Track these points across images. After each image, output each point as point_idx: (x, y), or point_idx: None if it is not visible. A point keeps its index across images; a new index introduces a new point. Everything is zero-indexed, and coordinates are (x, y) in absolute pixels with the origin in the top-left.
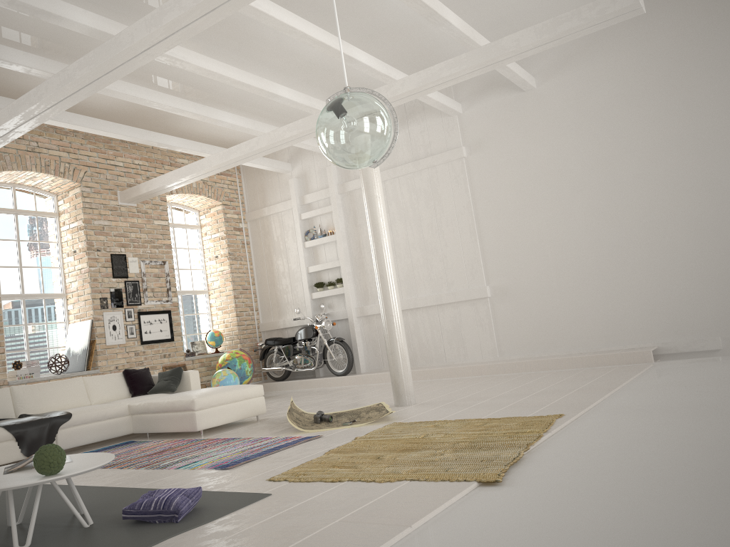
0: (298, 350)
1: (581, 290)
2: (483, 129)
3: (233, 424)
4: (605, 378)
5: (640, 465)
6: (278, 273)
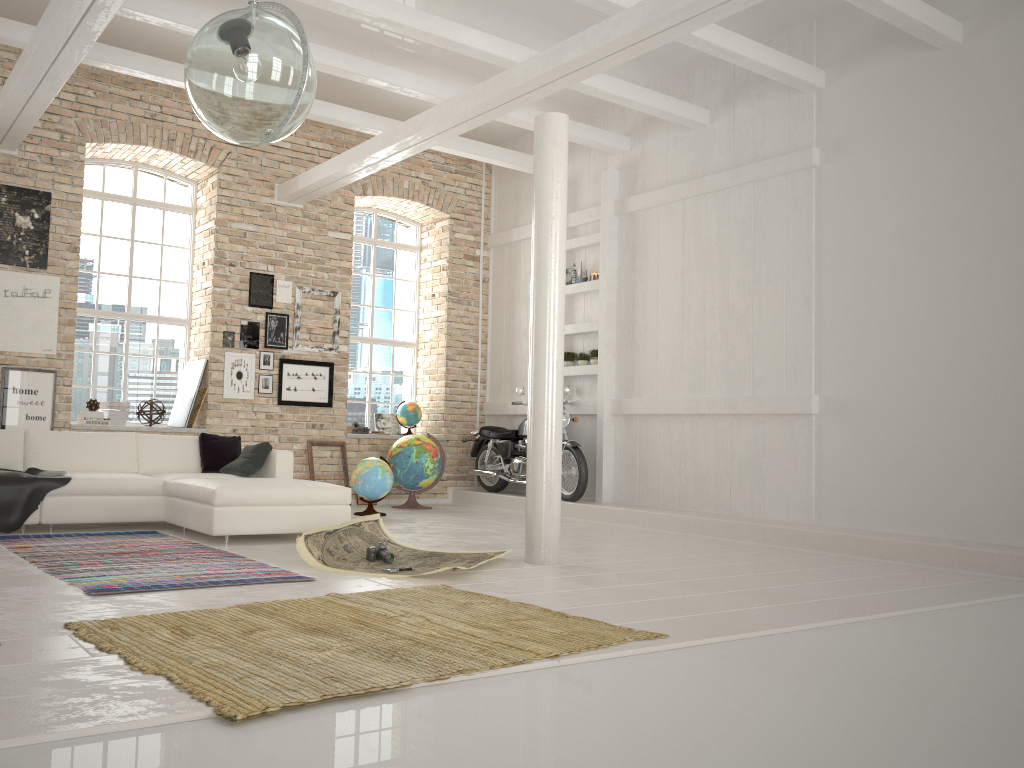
0: (519, 451)
1: (978, 426)
2: (855, 119)
3: None
4: (919, 592)
5: (495, 764)
6: (518, 331)
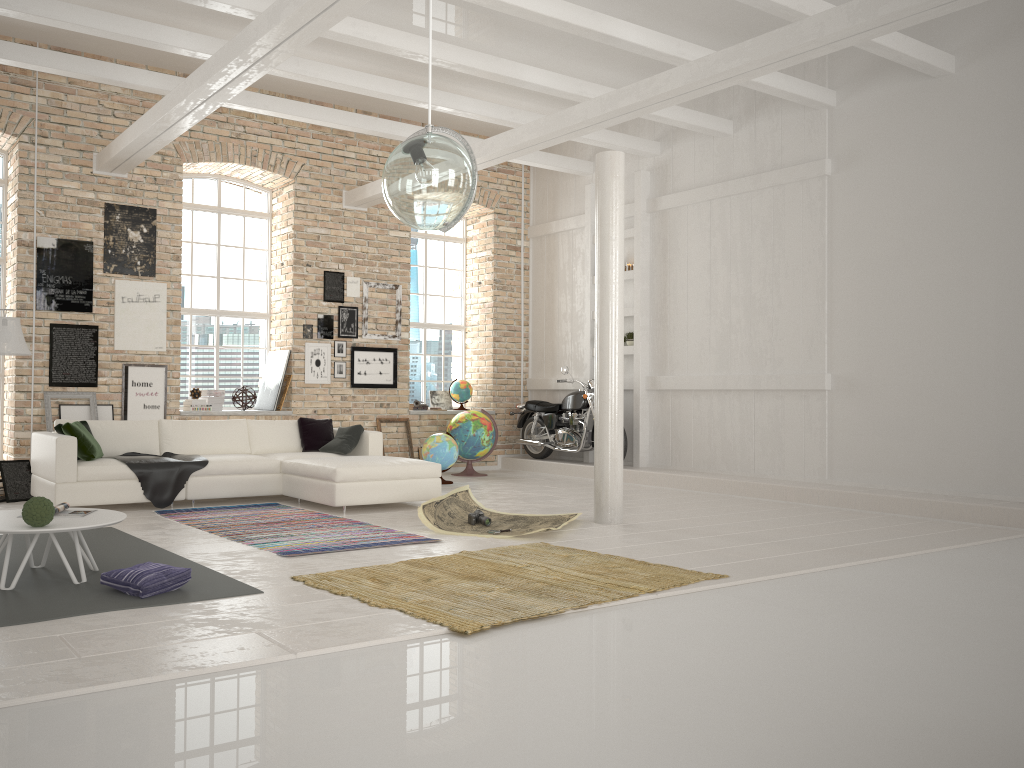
0: (563, 423)
1: (965, 400)
2: (862, 134)
3: (400, 505)
4: (914, 540)
5: (644, 654)
6: (558, 315)
